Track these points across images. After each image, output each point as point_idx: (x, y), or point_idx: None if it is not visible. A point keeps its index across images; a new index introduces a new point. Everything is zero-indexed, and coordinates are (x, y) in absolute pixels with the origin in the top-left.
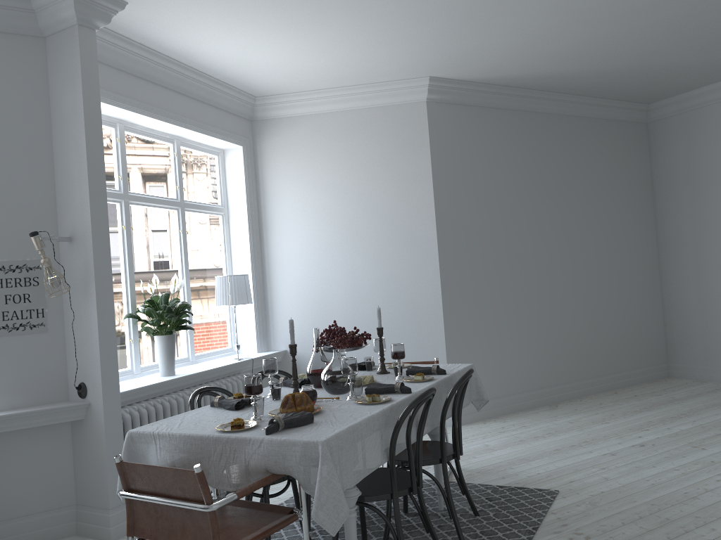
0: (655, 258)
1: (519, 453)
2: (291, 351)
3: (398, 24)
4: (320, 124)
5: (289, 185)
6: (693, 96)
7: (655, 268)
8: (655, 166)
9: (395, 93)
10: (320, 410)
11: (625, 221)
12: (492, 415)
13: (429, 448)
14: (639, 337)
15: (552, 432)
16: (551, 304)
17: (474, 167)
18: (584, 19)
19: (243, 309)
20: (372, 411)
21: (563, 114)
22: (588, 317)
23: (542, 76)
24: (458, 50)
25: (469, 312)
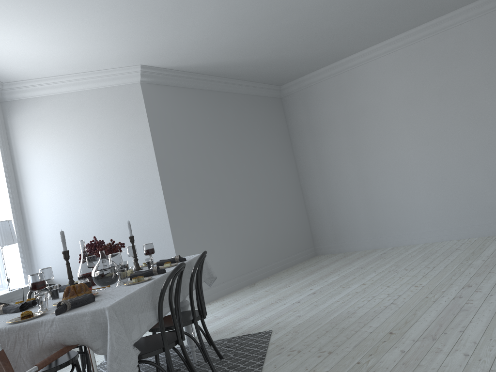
0: (298, 181)
1: (239, 316)
2: (65, 256)
3: (117, 21)
4: (60, 102)
5: (39, 150)
6: (305, 79)
7: (299, 187)
8: (290, 124)
9: (116, 77)
10: (97, 295)
11: (277, 159)
12: (214, 298)
13: (182, 316)
14: (296, 232)
15: (256, 299)
16: (241, 216)
17: (179, 128)
18: (241, 22)
19: (9, 251)
20: (140, 286)
21: (231, 92)
22: (265, 223)
23: (216, 65)
24: (160, 43)
25: (189, 228)
